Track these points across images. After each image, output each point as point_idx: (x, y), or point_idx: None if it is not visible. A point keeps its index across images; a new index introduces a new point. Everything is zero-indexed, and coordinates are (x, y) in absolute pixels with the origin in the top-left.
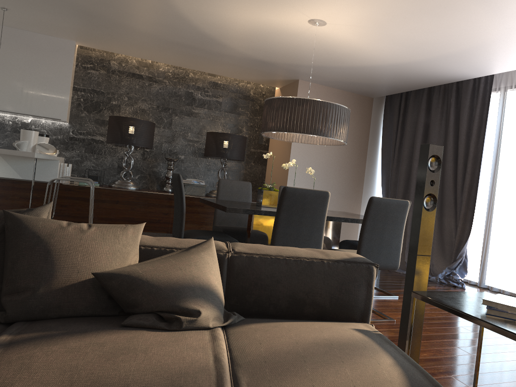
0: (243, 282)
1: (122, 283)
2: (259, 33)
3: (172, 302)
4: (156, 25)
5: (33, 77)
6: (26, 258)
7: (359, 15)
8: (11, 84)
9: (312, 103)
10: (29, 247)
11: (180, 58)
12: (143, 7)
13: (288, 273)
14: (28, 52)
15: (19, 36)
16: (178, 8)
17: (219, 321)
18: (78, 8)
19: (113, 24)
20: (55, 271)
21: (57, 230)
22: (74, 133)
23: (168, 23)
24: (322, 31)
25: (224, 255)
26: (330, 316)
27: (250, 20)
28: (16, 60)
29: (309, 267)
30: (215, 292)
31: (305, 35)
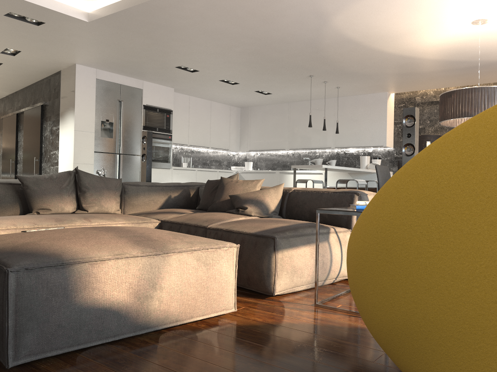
0: (291, 204)
1: (233, 198)
2: (462, 45)
3: (241, 204)
4: (403, 67)
5: (366, 122)
6: (218, 191)
7: (494, 4)
8: (356, 129)
9: (458, 92)
10: (220, 188)
11: (452, 80)
12: (381, 60)
13: (310, 199)
14: (363, 107)
15: (357, 99)
16: (395, 53)
17: (260, 215)
18: (360, 74)
19: (386, 75)
20: (222, 195)
21: (229, 181)
22: (396, 154)
23: (406, 63)
24: (496, 24)
25: (288, 191)
26: (330, 223)
27: (440, 41)
28: (357, 114)
29: (320, 195)
30: (265, 204)
31: (490, 32)
